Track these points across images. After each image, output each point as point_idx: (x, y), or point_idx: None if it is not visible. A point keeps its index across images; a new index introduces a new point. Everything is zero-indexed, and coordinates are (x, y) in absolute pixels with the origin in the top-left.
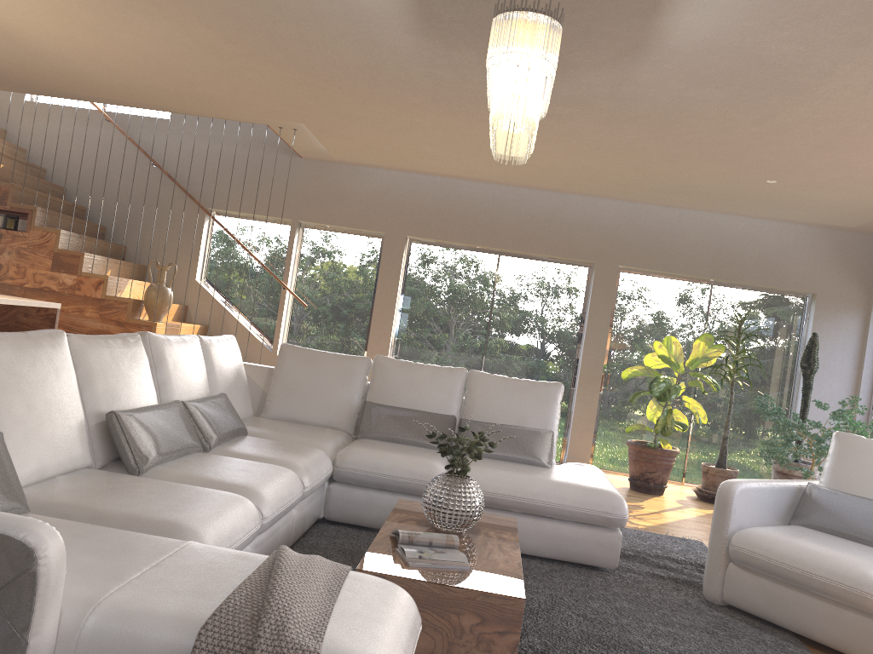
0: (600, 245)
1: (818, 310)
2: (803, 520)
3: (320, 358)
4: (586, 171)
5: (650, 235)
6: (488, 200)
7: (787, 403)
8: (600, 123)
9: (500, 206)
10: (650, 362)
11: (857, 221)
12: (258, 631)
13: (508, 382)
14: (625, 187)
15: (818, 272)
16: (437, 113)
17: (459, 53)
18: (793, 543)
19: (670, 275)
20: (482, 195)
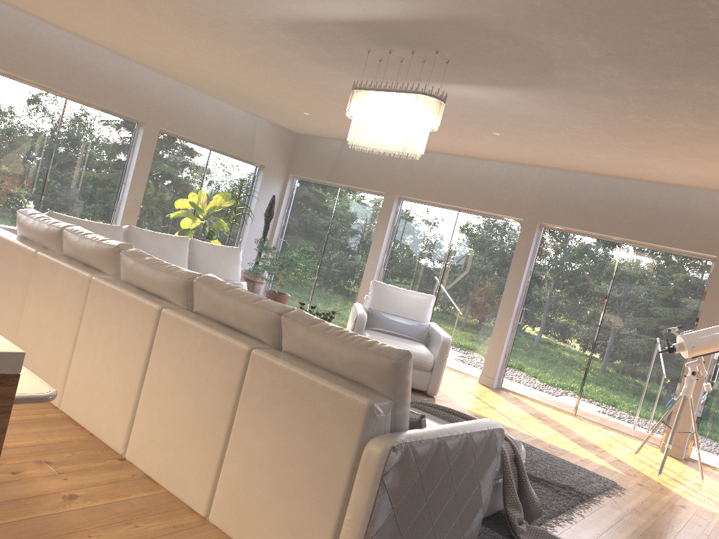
0: (150, 109)
1: (264, 176)
2: (373, 327)
3: (90, 227)
4: (197, 71)
5: (184, 109)
6: (67, 49)
7: (238, 232)
8: (277, 73)
9: (77, 57)
10: (179, 205)
11: (306, 132)
12: (508, 438)
13: (216, 248)
14: (202, 82)
15: (268, 153)
16: (168, 22)
17: (281, 33)
18: (392, 342)
19: (188, 140)
20: (62, 42)
